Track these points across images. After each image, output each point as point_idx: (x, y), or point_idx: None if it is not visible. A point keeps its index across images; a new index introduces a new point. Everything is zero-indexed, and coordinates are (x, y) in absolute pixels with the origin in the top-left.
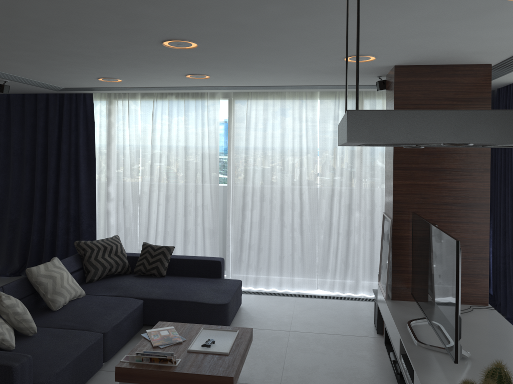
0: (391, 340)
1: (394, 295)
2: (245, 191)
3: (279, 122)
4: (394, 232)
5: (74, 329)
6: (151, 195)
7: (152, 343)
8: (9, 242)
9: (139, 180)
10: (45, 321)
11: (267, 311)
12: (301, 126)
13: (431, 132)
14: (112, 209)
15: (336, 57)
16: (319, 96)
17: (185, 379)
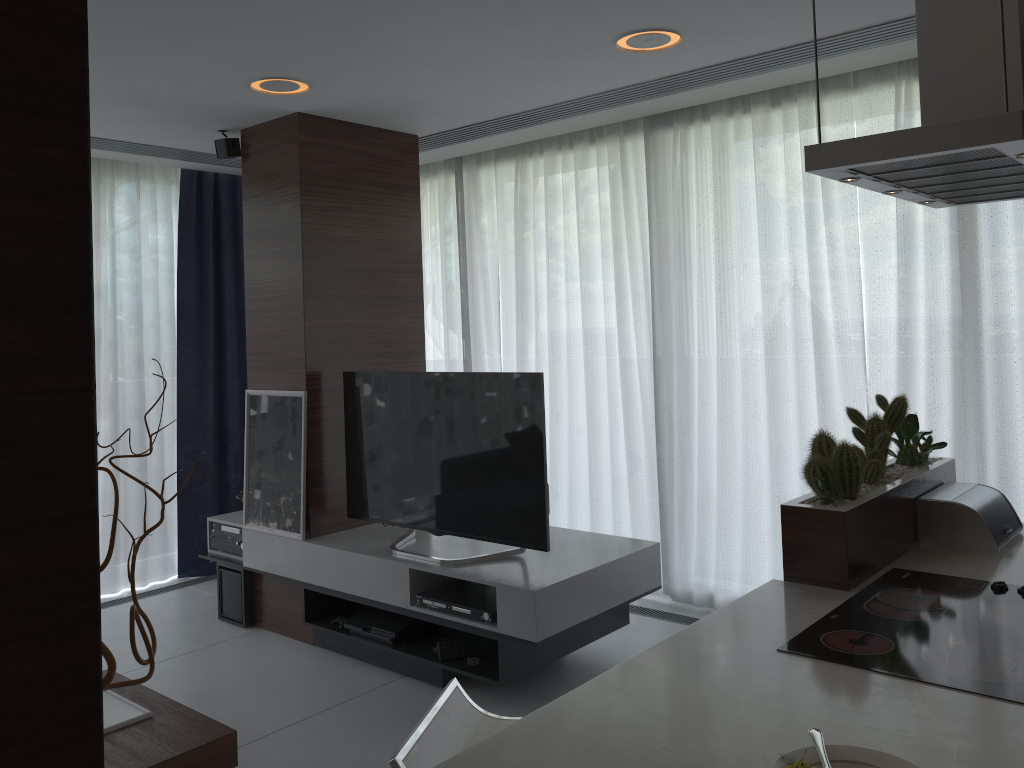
0: (352, 597)
1: (314, 529)
2: None
3: None
4: (310, 414)
5: None
6: None
7: None
8: None
9: None
10: None
11: None
12: None
13: None
14: None
15: (249, 74)
16: None
17: None
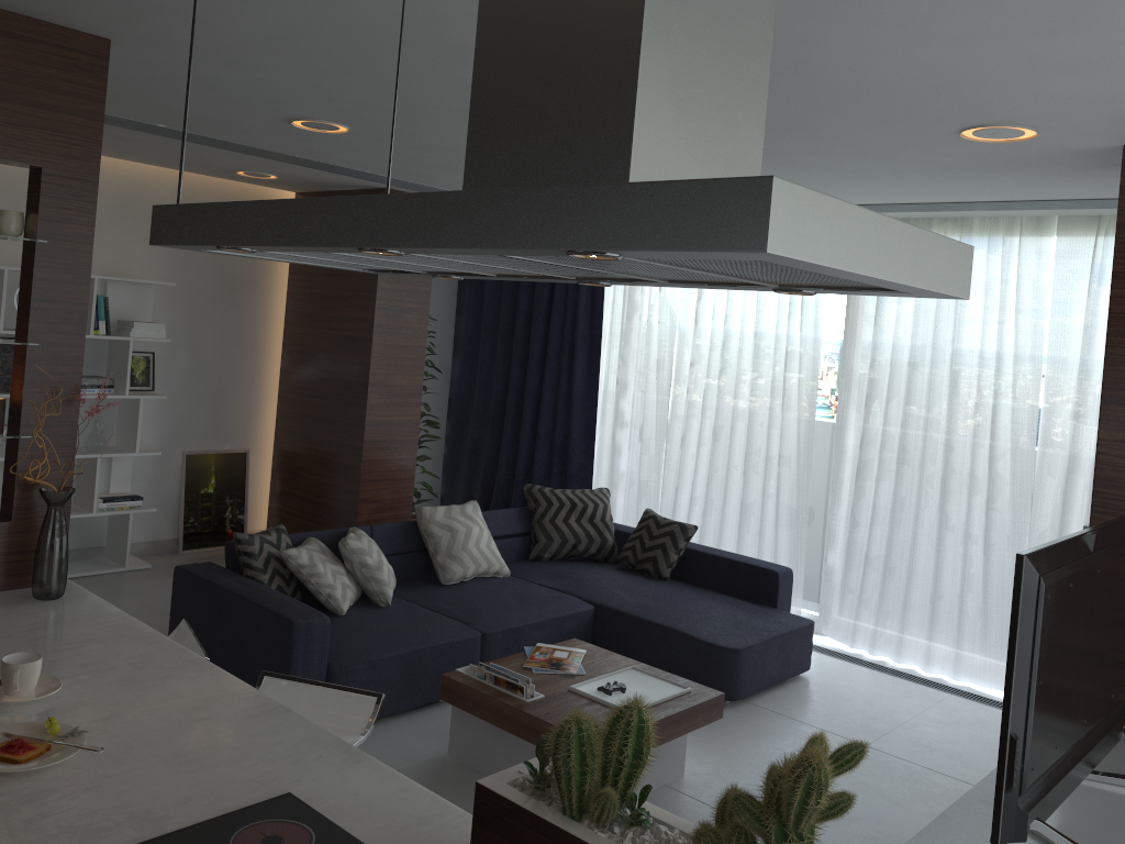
0: None
1: None
2: (865, 436)
3: None
4: None
5: (448, 616)
6: (687, 424)
7: (525, 661)
8: (467, 478)
9: (669, 391)
10: (419, 595)
11: (855, 699)
12: (1003, 297)
13: (199, 231)
14: (622, 443)
15: (938, 133)
16: (1057, 228)
17: (528, 725)
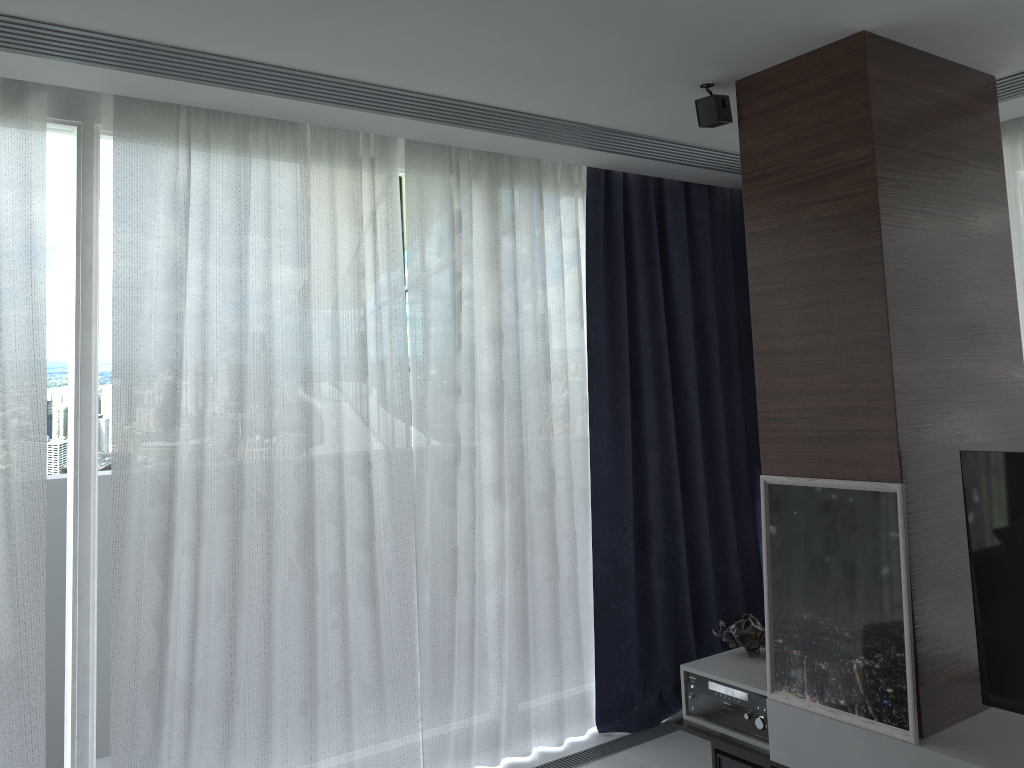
0: None
1: (926, 721)
2: (176, 478)
3: (286, 227)
4: (908, 522)
5: None
6: None
7: None
8: None
9: None
10: None
11: None
12: (362, 241)
13: None
14: None
15: None
16: (405, 157)
17: None
